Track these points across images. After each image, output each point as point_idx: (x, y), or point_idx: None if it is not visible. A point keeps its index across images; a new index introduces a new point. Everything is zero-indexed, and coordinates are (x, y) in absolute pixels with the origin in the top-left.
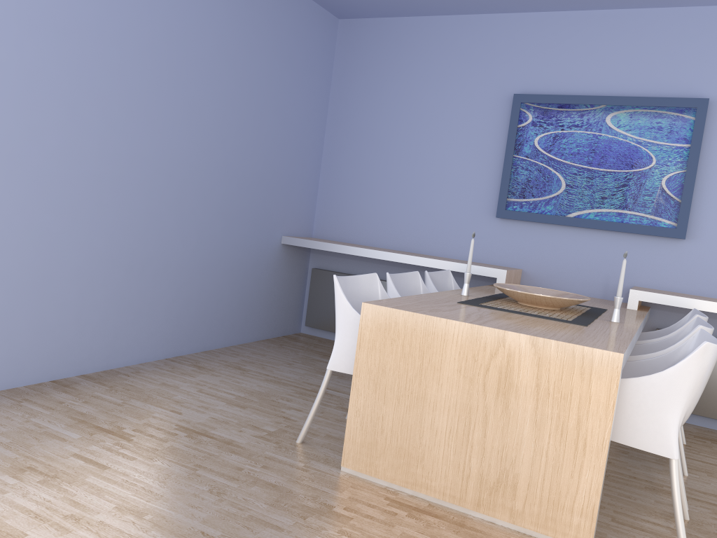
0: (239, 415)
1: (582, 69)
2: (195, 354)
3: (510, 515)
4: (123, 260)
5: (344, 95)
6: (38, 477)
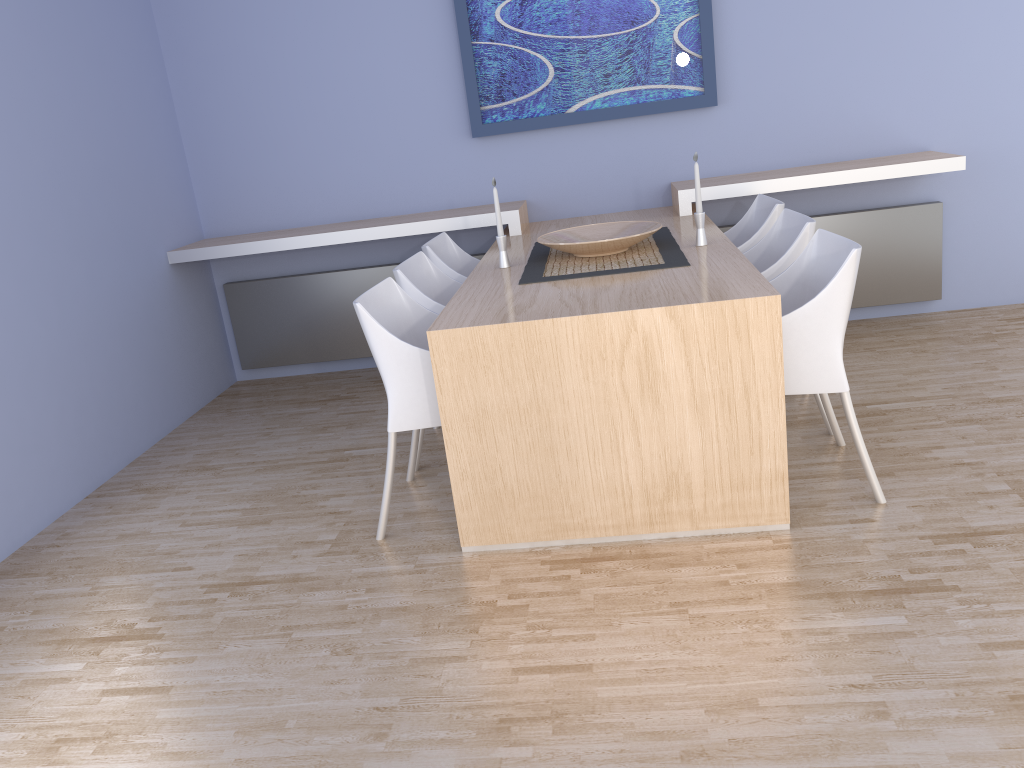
0: (271, 535)
1: None
2: (122, 472)
3: (691, 521)
4: None
5: (176, 1)
6: (87, 746)
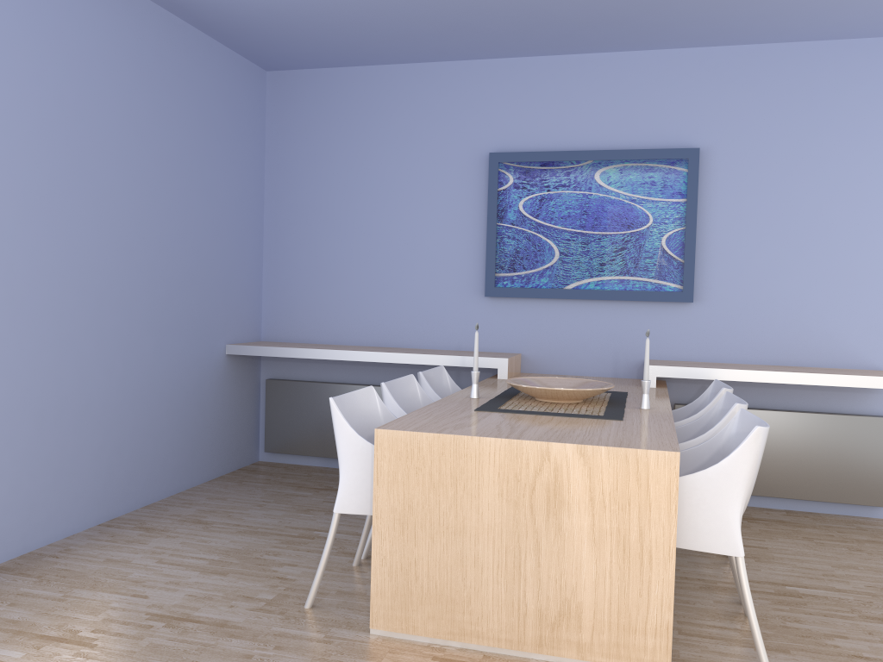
0: (222, 584)
1: (562, 121)
2: (135, 511)
3: (577, 650)
4: (33, 407)
5: (283, 163)
6: None
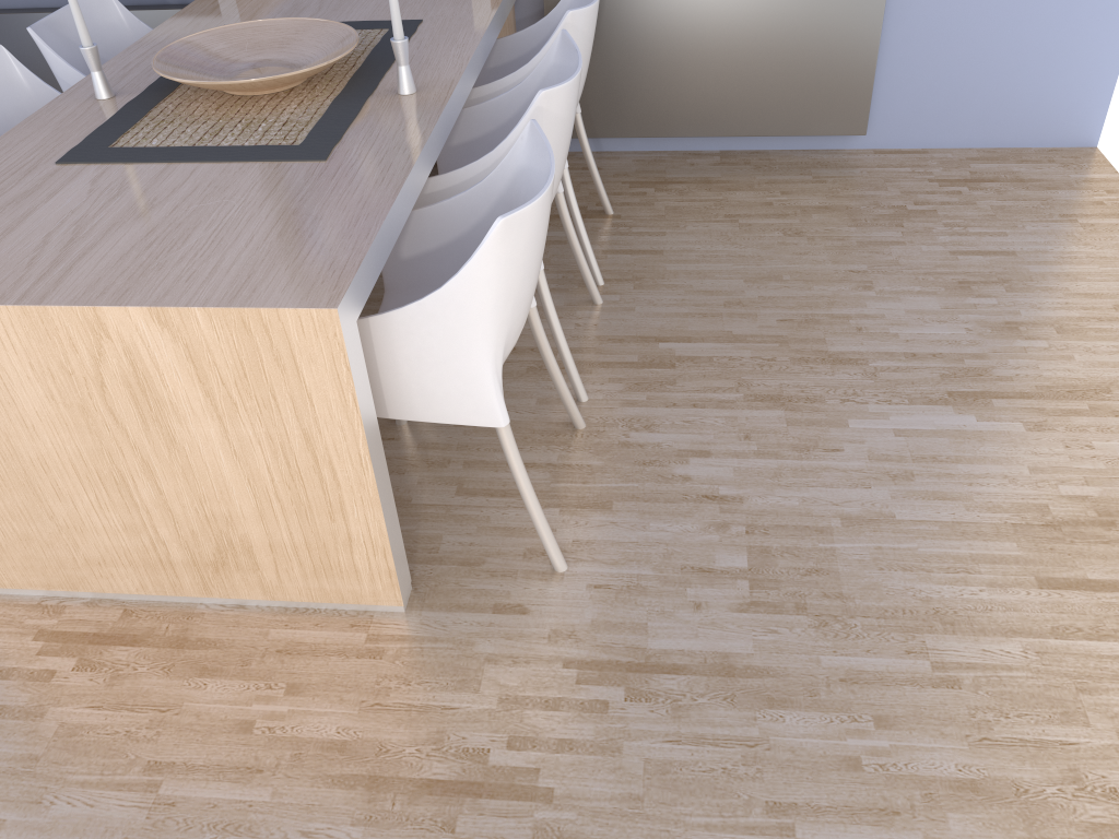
0: None
1: None
2: None
3: (263, 590)
4: None
5: None
6: None
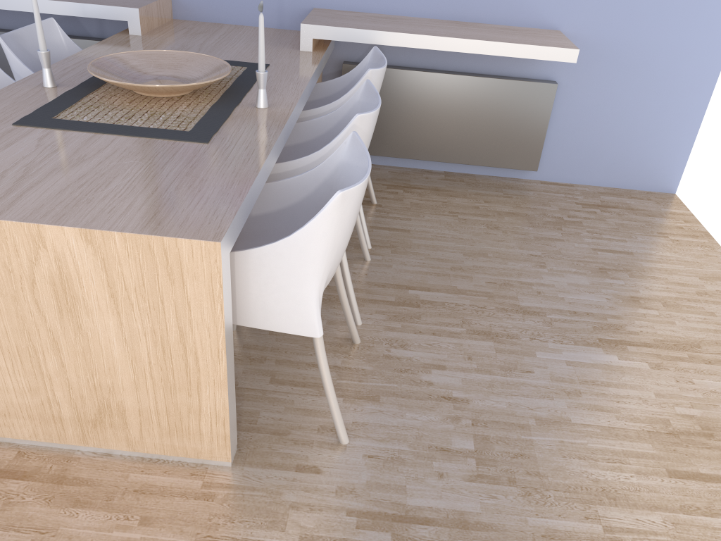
0: None
1: None
2: None
3: (127, 443)
4: None
5: None
6: None
